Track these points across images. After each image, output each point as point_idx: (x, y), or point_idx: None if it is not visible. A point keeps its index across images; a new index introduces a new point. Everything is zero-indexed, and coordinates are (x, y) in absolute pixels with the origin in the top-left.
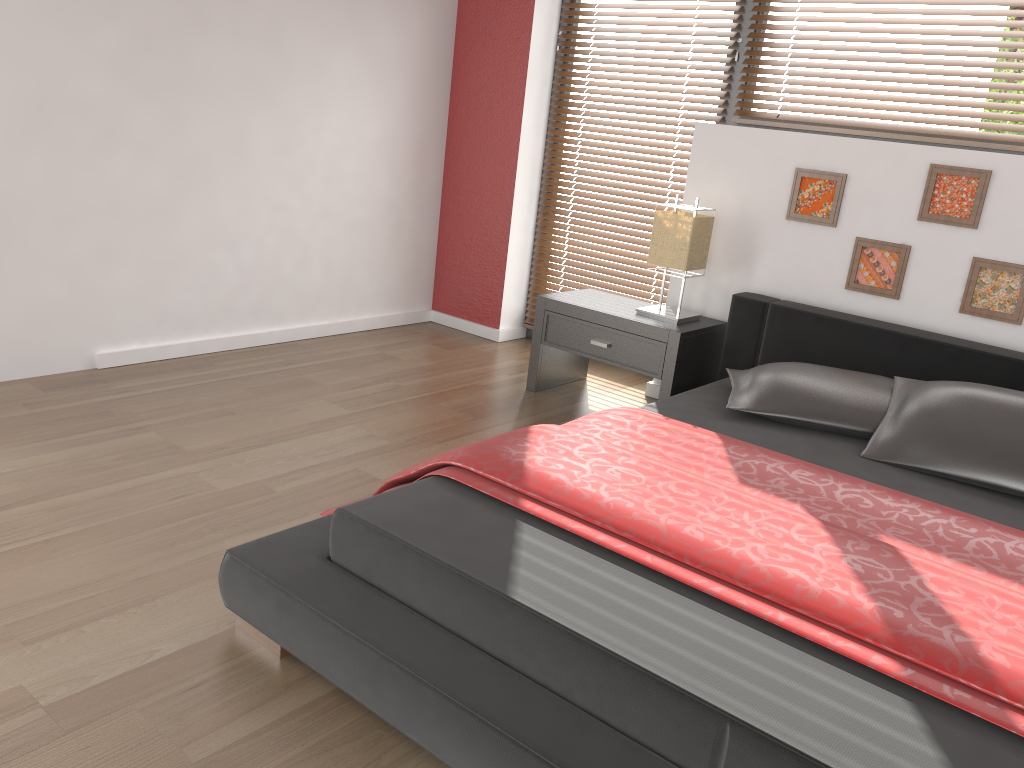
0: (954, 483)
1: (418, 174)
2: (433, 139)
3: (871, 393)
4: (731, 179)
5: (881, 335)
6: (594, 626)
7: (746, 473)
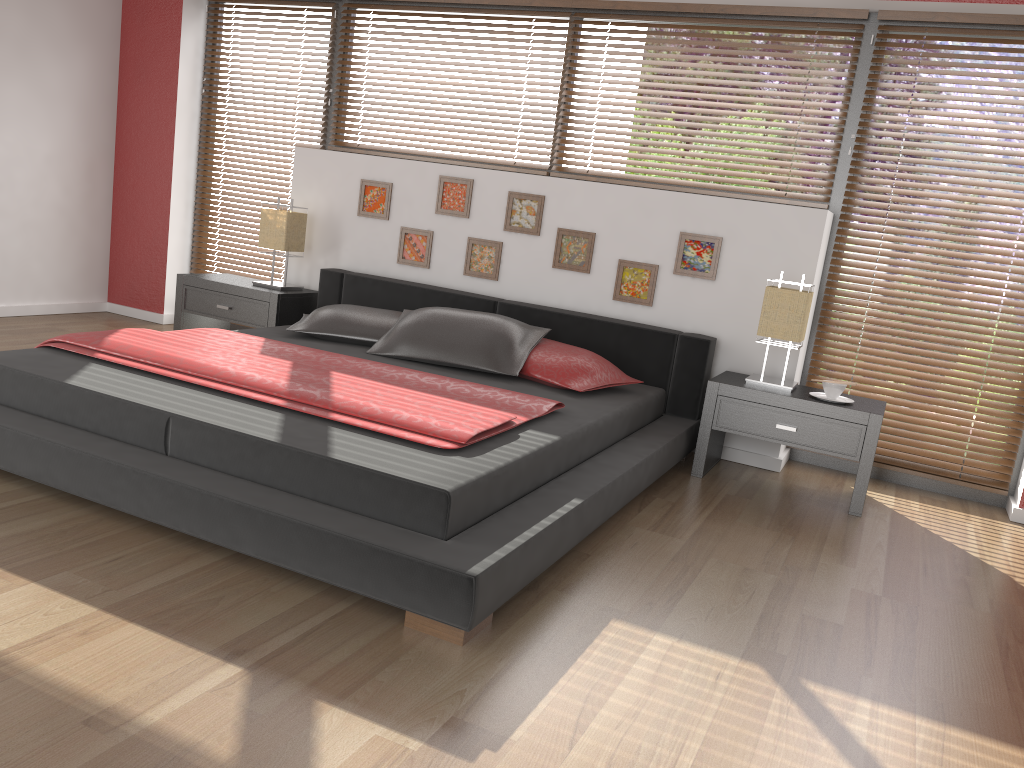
0: (418, 363)
1: (89, 187)
2: (102, 159)
3: (385, 319)
4: (321, 188)
5: (412, 290)
6: (113, 391)
7: (269, 351)
